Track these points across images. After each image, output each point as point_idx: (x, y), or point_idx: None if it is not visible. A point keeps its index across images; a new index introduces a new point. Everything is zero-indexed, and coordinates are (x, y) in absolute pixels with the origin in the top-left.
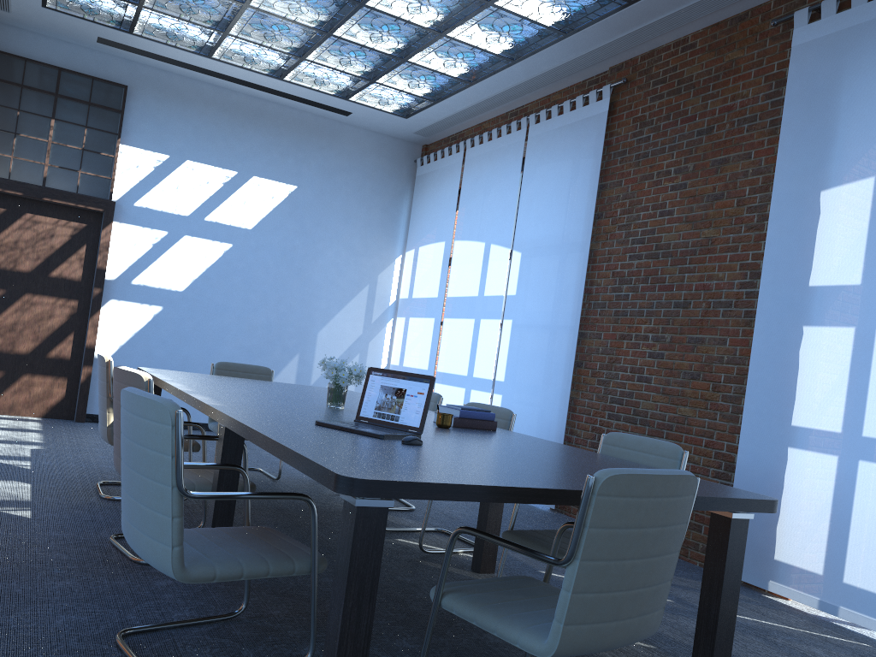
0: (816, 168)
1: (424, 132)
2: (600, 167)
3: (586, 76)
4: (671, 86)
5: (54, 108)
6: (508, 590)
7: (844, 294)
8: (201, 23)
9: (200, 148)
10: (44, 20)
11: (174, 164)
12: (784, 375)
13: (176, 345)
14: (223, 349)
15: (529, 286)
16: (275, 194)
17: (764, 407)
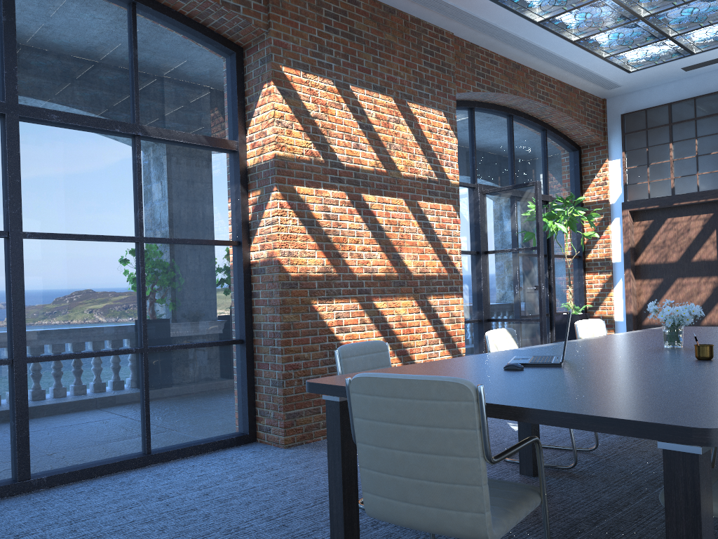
0: None
1: None
2: None
3: None
4: None
5: (669, 134)
6: None
7: None
8: None
9: None
10: (641, 79)
11: None
12: None
13: None
14: None
15: None
16: None
17: None
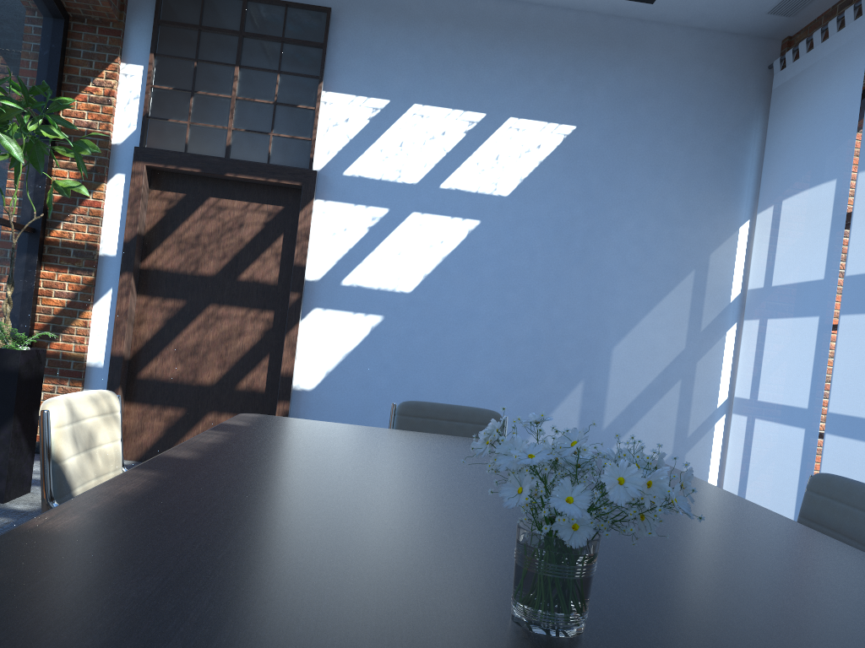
0: None
1: (788, 5)
2: None
3: None
4: None
5: (238, 51)
6: None
7: None
8: None
9: (432, 85)
10: None
11: (397, 112)
12: None
13: (402, 370)
14: (469, 375)
15: None
16: (543, 141)
17: None
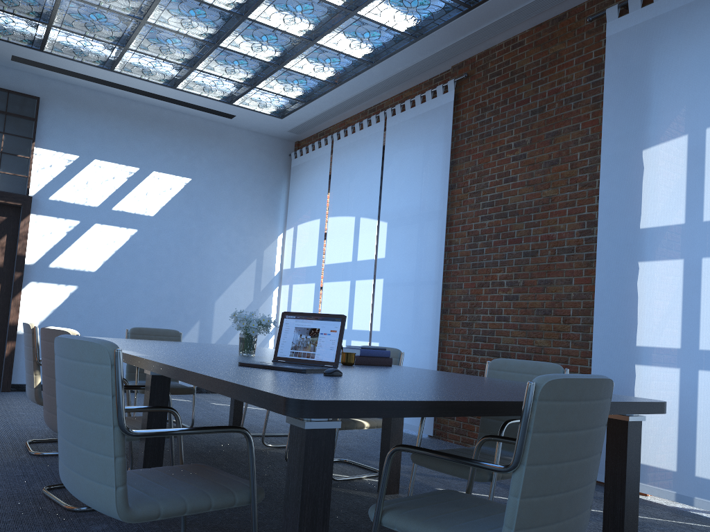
0: (637, 131)
1: (297, 130)
2: (450, 147)
3: (432, 75)
4: (506, 77)
5: None
6: (441, 504)
7: (671, 233)
8: (104, 39)
9: (106, 149)
10: None
11: (84, 163)
12: (626, 304)
13: (91, 318)
14: (133, 320)
15: (397, 249)
16: (173, 186)
17: (611, 333)
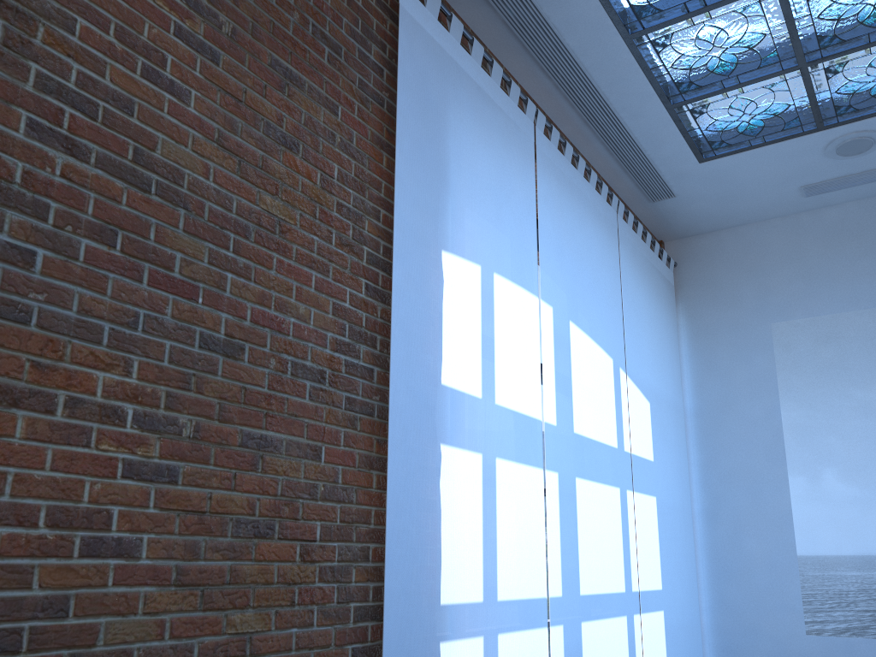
0: (436, 213)
1: None
2: None
3: None
4: None
5: None
6: None
7: (472, 407)
8: None
9: None
10: None
11: None
12: (430, 523)
13: None
14: None
15: None
16: None
17: (410, 581)
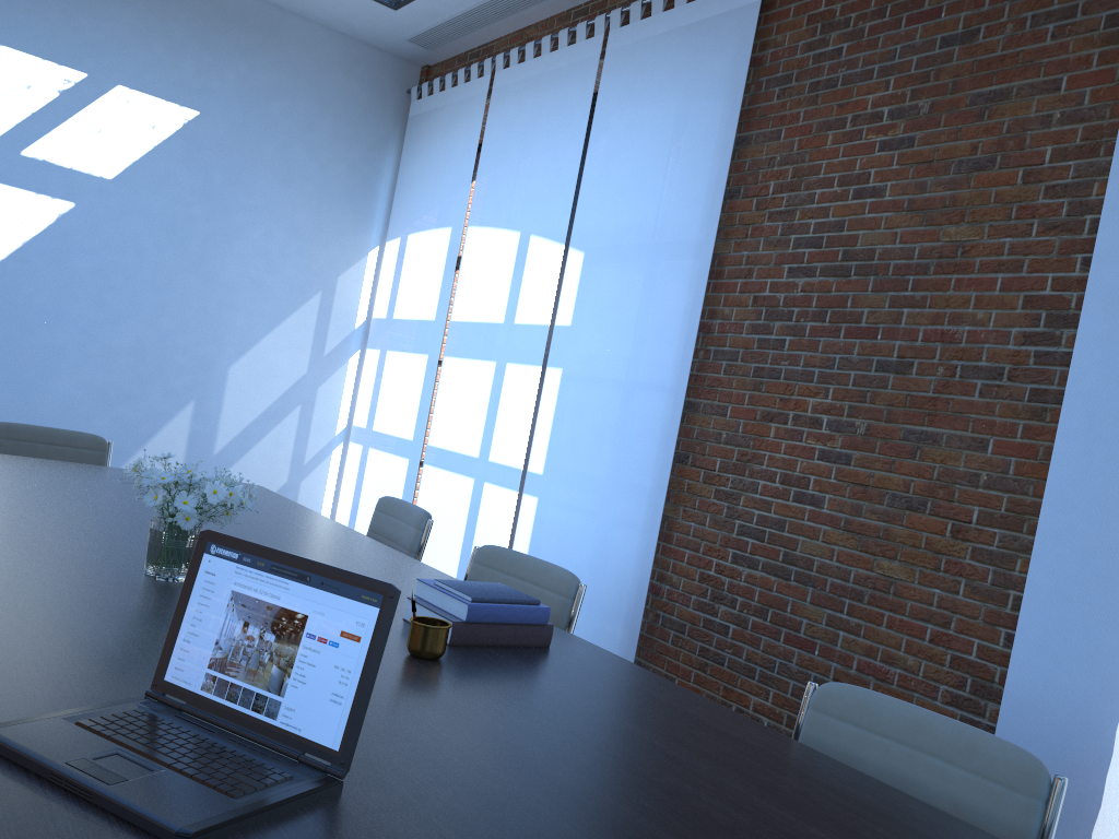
0: None
1: (426, 39)
2: (740, 105)
3: None
4: None
5: None
6: None
7: None
8: None
9: (15, 22)
10: None
11: None
12: None
13: None
14: (54, 387)
15: (597, 312)
16: (159, 122)
17: (1074, 586)
